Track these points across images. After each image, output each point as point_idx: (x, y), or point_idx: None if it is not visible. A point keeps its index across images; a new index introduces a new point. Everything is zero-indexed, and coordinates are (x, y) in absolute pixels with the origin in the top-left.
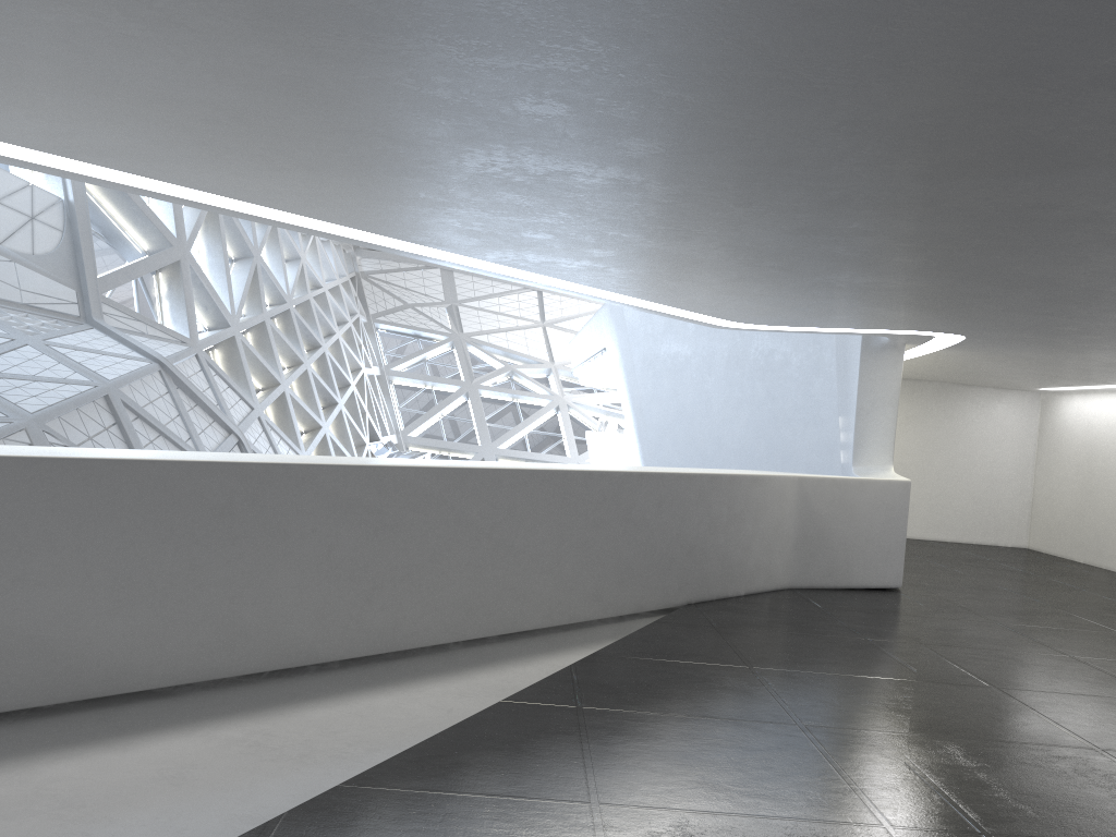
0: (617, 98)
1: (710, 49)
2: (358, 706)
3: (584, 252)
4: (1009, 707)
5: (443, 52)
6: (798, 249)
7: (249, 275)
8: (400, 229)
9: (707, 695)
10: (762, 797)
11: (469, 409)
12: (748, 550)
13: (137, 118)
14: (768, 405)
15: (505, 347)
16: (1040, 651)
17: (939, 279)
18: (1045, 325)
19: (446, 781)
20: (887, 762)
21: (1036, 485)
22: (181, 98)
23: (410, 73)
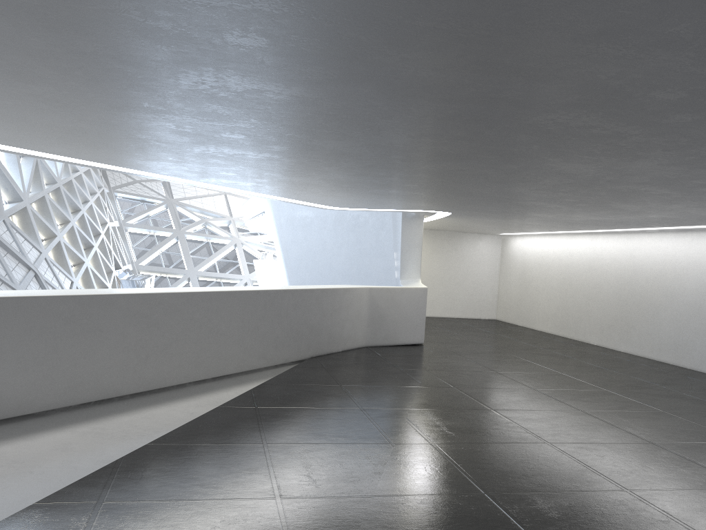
0: (267, 134)
1: (304, 124)
2: (145, 414)
3: (252, 180)
4: (459, 395)
5: (190, 120)
6: (357, 180)
7: (32, 166)
8: (155, 169)
9: (318, 398)
10: (339, 436)
11: (179, 247)
12: (343, 328)
13: (29, 130)
14: (357, 246)
15: (201, 207)
16: (482, 370)
17: (428, 192)
18: (485, 209)
19: (196, 440)
20: (397, 420)
21: (500, 285)
22: (57, 125)
23: (174, 124)
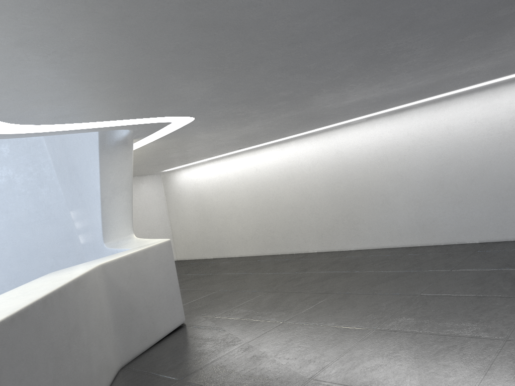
0: None
1: None
2: None
3: None
4: None
5: None
6: None
7: None
8: None
9: None
10: None
11: None
12: (90, 359)
13: None
14: (4, 218)
15: None
16: (358, 334)
17: None
18: (277, 90)
19: None
20: None
21: (172, 224)
22: None
23: None
